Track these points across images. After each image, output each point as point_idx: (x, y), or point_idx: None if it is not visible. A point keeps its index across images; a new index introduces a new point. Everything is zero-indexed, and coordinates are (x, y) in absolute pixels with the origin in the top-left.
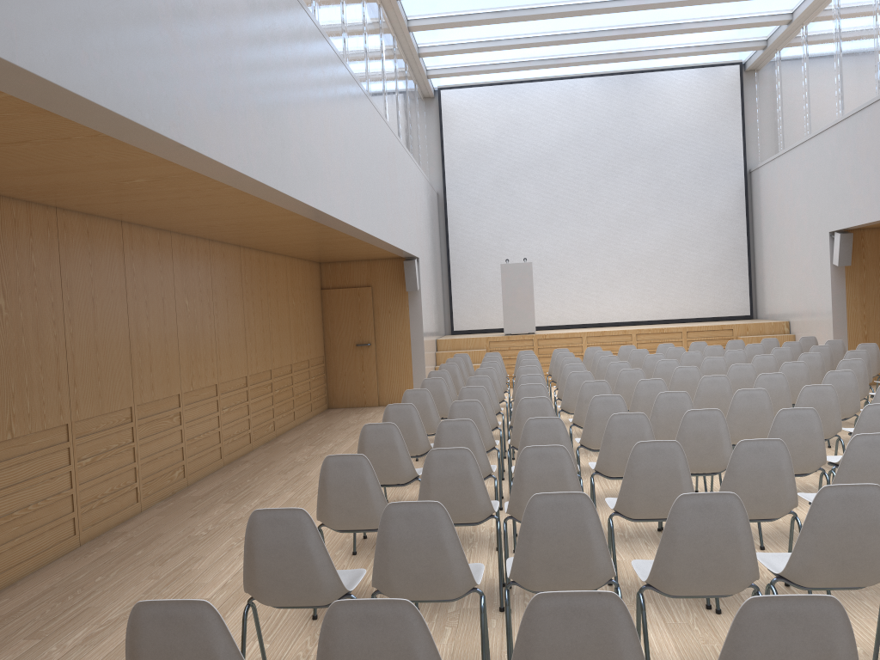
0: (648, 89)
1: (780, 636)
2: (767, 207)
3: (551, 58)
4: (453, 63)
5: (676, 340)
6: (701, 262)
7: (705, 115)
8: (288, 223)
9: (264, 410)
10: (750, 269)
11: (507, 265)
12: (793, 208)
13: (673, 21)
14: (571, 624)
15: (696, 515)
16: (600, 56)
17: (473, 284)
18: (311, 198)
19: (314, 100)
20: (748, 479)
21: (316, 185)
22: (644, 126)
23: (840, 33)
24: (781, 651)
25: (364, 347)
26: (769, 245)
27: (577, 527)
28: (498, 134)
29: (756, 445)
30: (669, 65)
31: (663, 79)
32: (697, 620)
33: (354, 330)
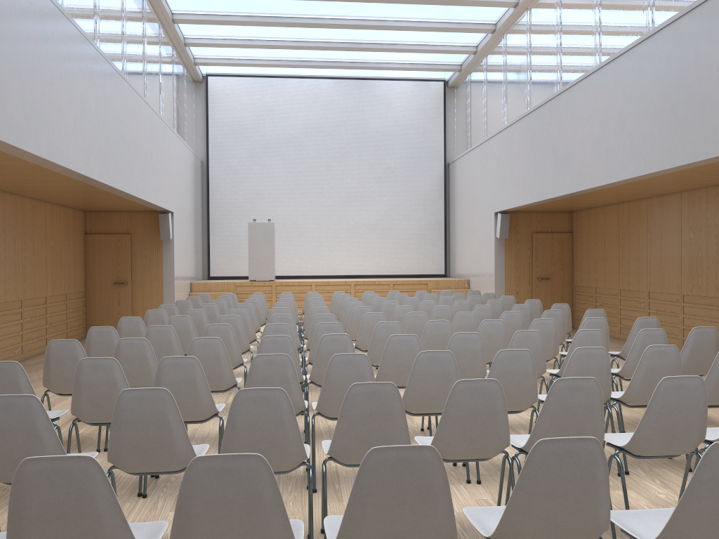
0: (375, 93)
1: (219, 487)
2: (458, 192)
3: (297, 59)
4: (216, 54)
5: (385, 291)
6: (410, 231)
7: (417, 118)
8: (23, 168)
9: (11, 335)
10: (446, 238)
11: (253, 224)
12: (474, 193)
13: (390, 41)
14: (54, 484)
15: (252, 406)
16: (336, 62)
17: (229, 239)
18: (31, 145)
19: (43, 63)
20: (340, 385)
21: (39, 135)
22: (371, 122)
23: (506, 65)
24: (220, 500)
25: (122, 285)
26: (458, 221)
27: (159, 417)
28: (254, 117)
29: (346, 358)
30: (391, 76)
31: (387, 86)
32: (295, 497)
33: (113, 270)
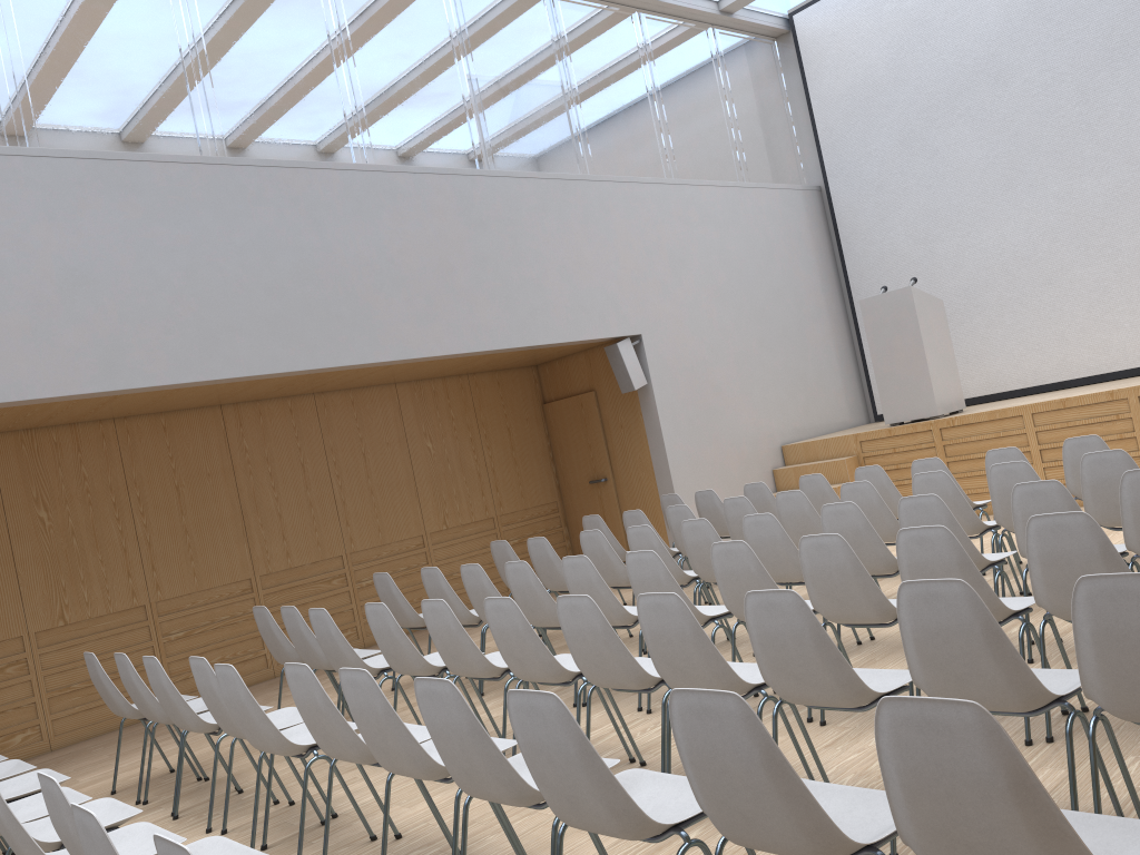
0: None
1: None
2: None
3: None
4: None
5: None
6: None
7: None
8: (21, 408)
9: None
10: None
11: (870, 301)
12: None
13: None
14: None
15: None
16: None
17: None
18: None
19: None
20: None
21: None
22: None
23: None
24: None
25: (601, 484)
26: None
27: None
28: (892, 55)
29: None
30: None
31: None
32: None
33: (586, 459)
